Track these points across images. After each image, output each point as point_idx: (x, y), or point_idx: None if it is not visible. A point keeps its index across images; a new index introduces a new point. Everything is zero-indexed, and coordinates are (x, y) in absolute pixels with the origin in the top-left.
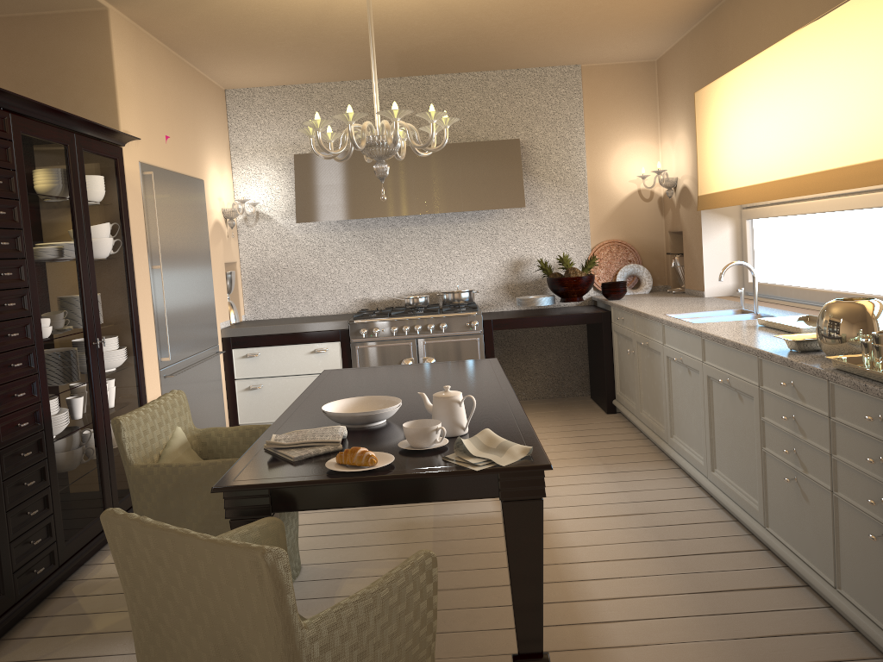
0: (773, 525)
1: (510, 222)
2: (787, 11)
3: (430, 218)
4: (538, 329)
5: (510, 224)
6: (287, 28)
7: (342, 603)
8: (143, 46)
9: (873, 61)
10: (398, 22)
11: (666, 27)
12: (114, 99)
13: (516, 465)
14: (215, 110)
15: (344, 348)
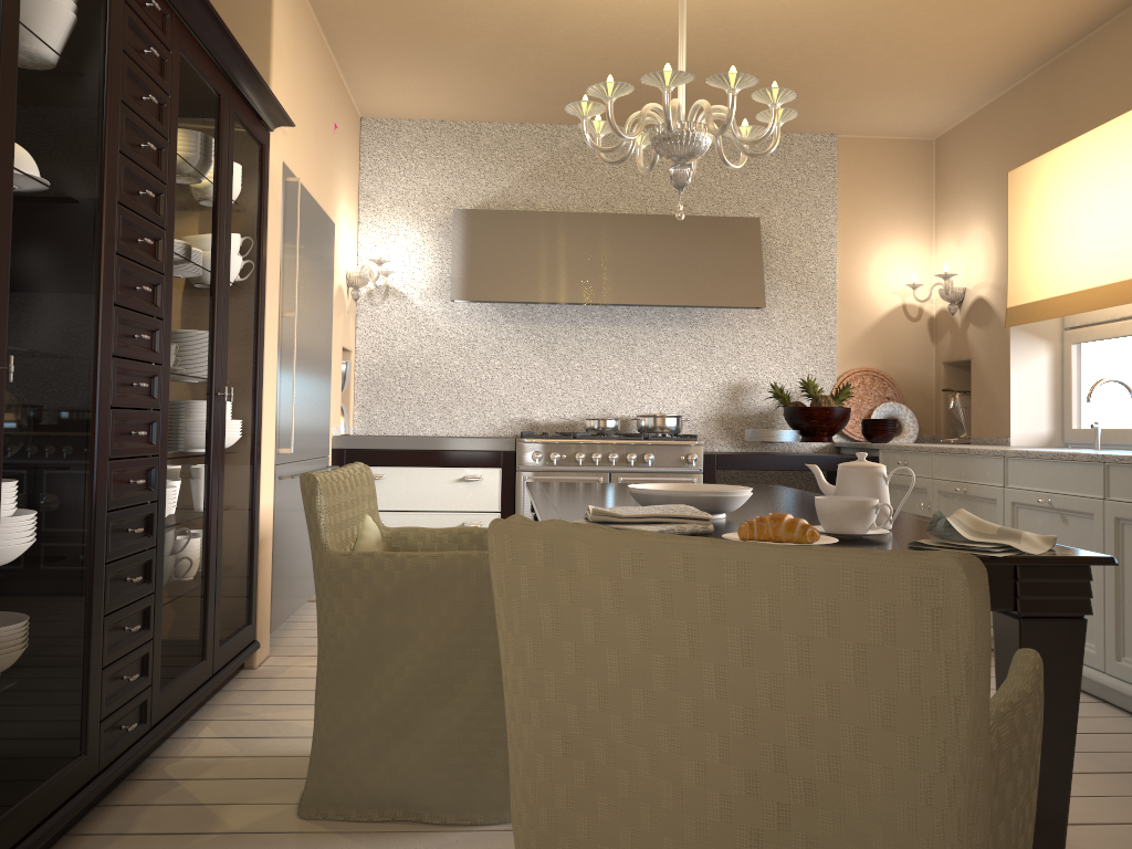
0: None
1: (732, 332)
2: None
3: (624, 316)
4: (759, 482)
5: (732, 334)
6: (496, 16)
7: (1005, 703)
8: (300, 11)
9: None
10: (647, 26)
11: (978, 82)
12: (266, 64)
13: (1056, 555)
14: (350, 139)
15: (506, 478)
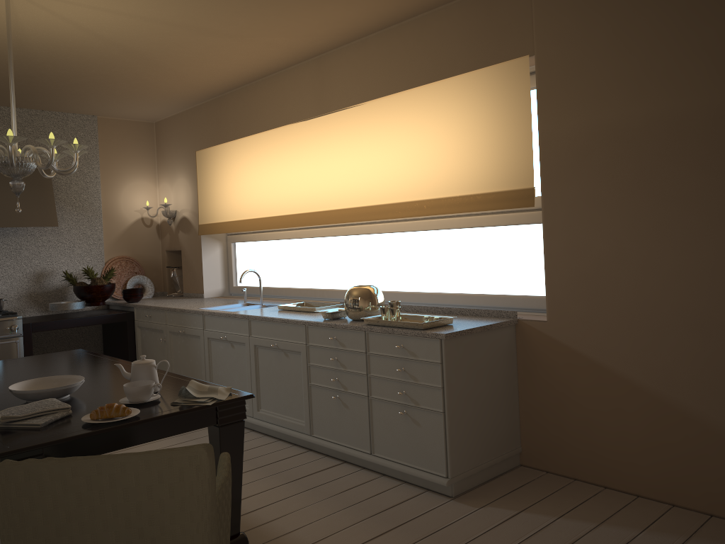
0: (317, 431)
1: (34, 239)
2: (281, 111)
3: None
4: (59, 331)
5: (34, 241)
6: None
7: (220, 485)
8: None
9: (345, 151)
10: None
11: (178, 102)
12: None
13: (232, 398)
14: None
15: None
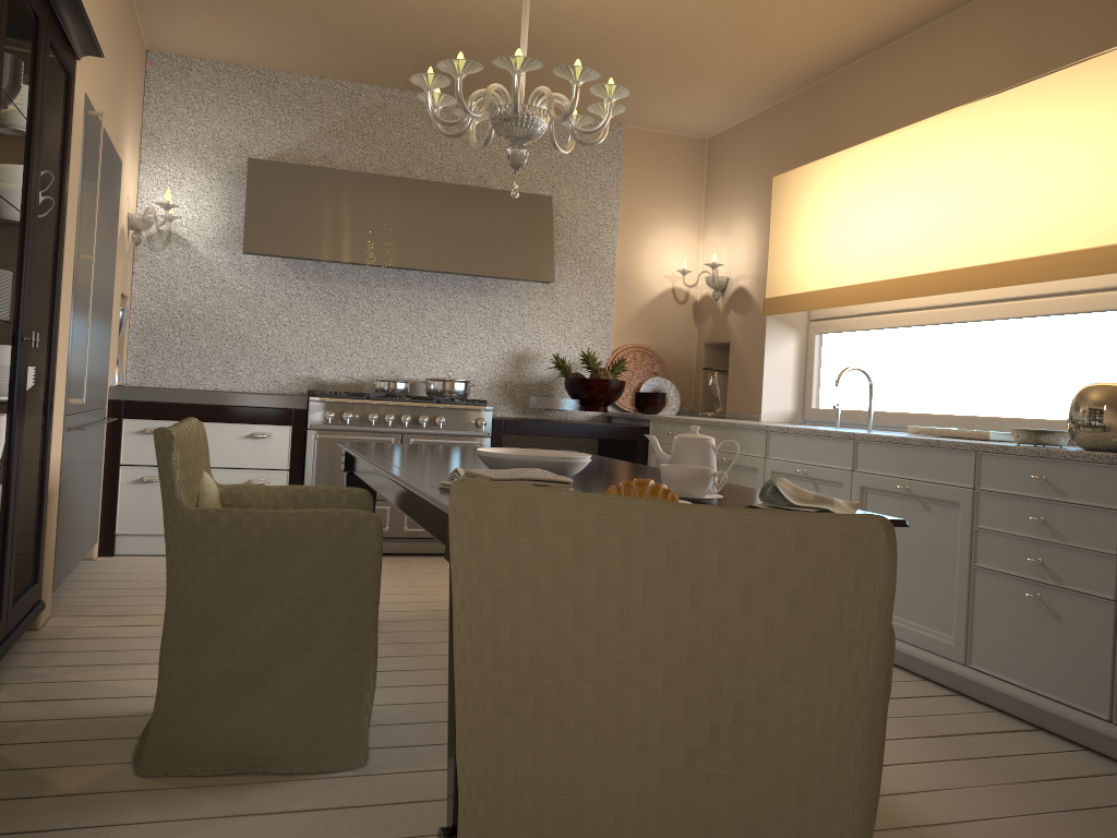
0: (981, 660)
1: (519, 303)
2: (944, 85)
3: (416, 281)
4: (537, 446)
5: (519, 306)
6: None
7: None
8: None
9: (1079, 142)
10: (467, 0)
11: (753, 93)
12: None
13: None
14: (138, 72)
15: (296, 436)
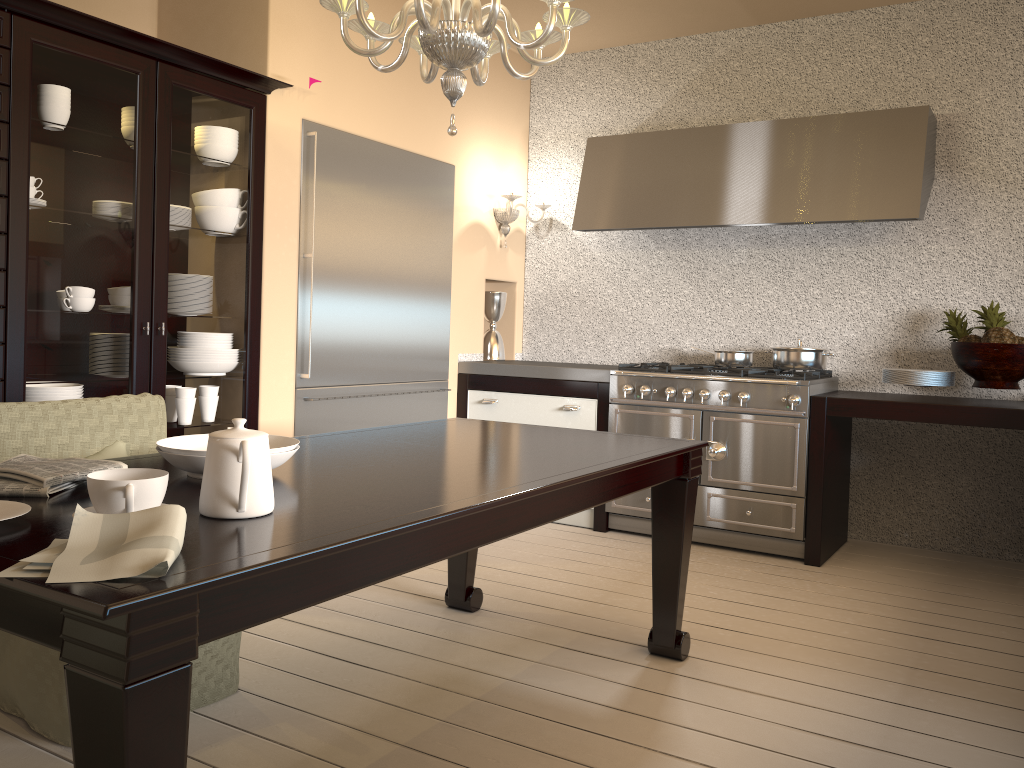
0: None
1: (913, 249)
2: None
3: (781, 237)
4: (944, 432)
5: (913, 252)
6: None
7: None
8: None
9: None
10: None
11: None
12: (265, 35)
13: (61, 589)
14: (501, 82)
15: (601, 410)
